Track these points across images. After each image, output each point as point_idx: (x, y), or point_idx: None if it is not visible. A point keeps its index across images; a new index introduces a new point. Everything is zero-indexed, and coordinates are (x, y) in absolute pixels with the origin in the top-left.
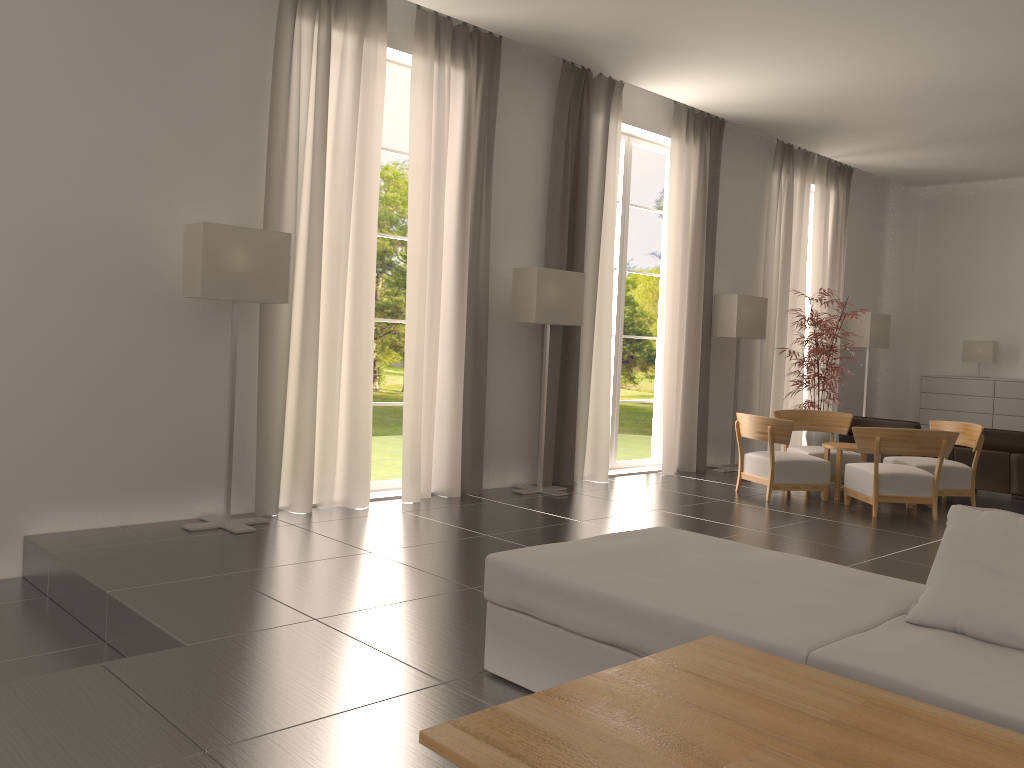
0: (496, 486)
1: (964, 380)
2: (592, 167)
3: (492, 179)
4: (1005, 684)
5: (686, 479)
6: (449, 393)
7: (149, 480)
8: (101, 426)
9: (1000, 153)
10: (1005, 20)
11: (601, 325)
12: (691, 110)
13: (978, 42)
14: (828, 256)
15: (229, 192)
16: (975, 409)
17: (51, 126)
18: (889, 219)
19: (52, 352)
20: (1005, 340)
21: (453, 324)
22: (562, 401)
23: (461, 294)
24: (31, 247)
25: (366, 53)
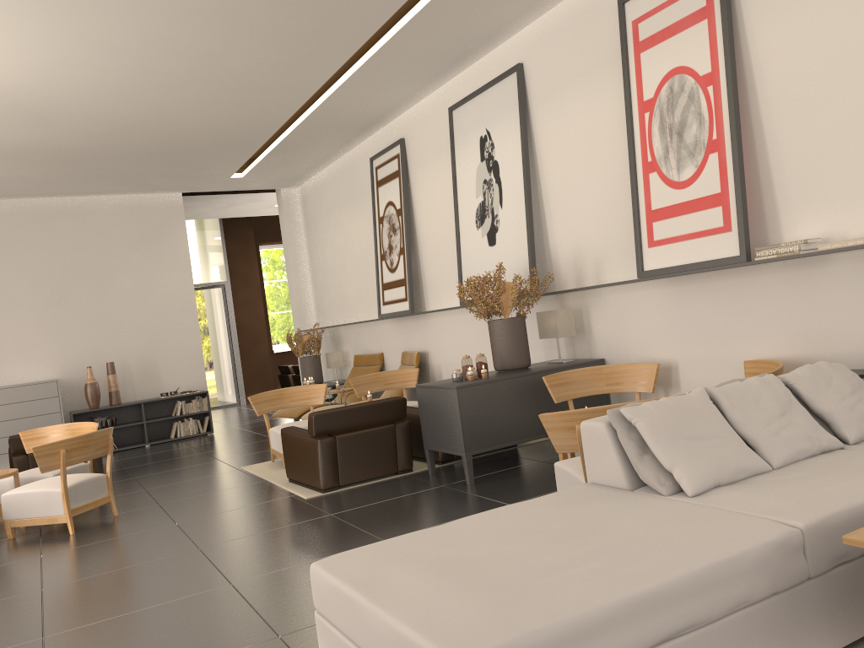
0: None
1: None
2: None
3: None
4: (829, 486)
5: None
6: None
7: None
8: None
9: None
10: (128, 48)
11: None
12: None
13: (85, 62)
14: None
15: None
16: None
17: None
18: None
19: None
20: None
21: None
22: None
23: None
24: None
25: None
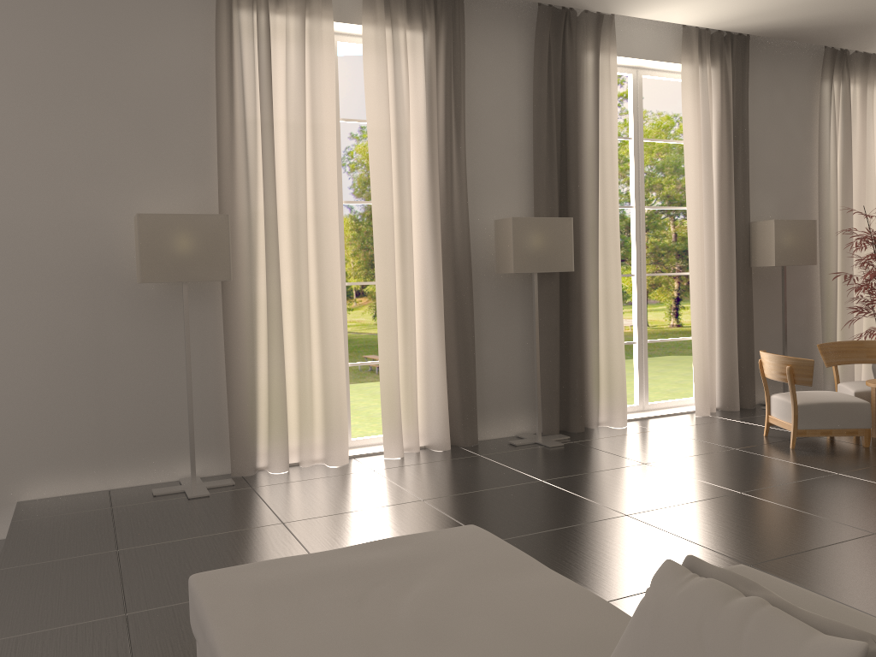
0: (498, 436)
1: None
2: (583, 107)
3: (463, 134)
4: None
5: (719, 421)
6: (430, 349)
7: (129, 448)
8: (79, 403)
9: None
10: None
11: (607, 267)
12: (703, 31)
13: None
14: None
15: (185, 182)
16: None
17: (10, 145)
18: None
19: (28, 341)
20: None
21: (429, 282)
22: (567, 348)
23: (434, 252)
24: (1, 252)
25: (310, 32)
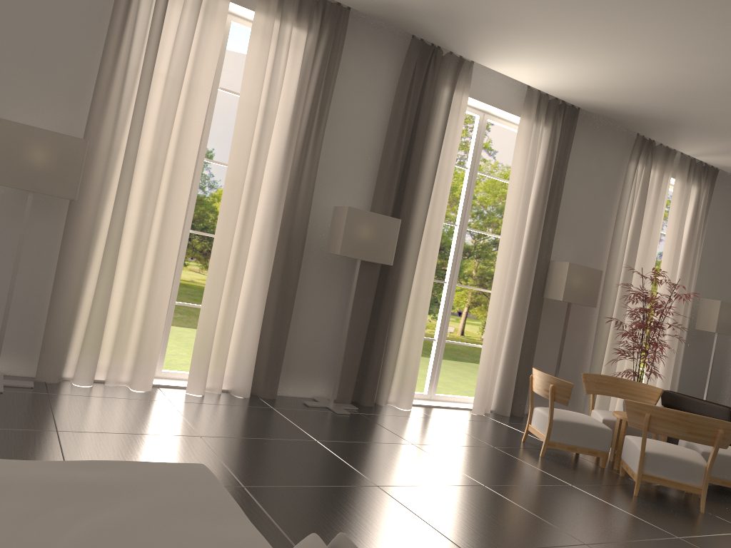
0: (296, 395)
1: None
2: (432, 131)
3: (323, 127)
4: None
5: (489, 421)
6: (252, 305)
7: None
8: None
9: None
10: None
11: (423, 270)
12: (543, 95)
13: None
14: (684, 245)
15: (58, 103)
16: None
17: None
18: None
19: None
20: None
21: (264, 246)
22: (374, 331)
23: (274, 221)
24: None
25: (207, 4)
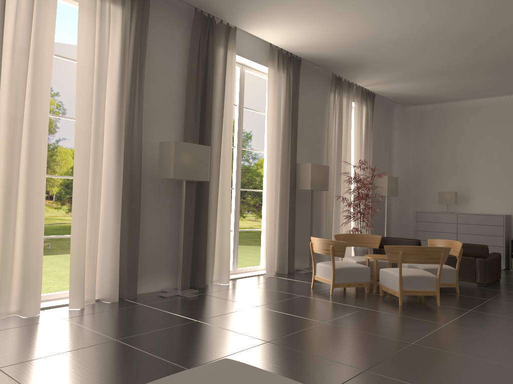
0: (149, 291)
1: (440, 214)
2: (216, 80)
3: (143, 81)
4: None
5: (281, 279)
6: (110, 228)
7: None
8: None
9: (457, 84)
10: None
11: (223, 181)
12: (280, 50)
13: None
14: (363, 143)
15: None
16: (447, 230)
17: None
18: (395, 124)
19: None
20: (461, 191)
21: (113, 179)
22: (197, 231)
23: (118, 158)
24: None
25: None
